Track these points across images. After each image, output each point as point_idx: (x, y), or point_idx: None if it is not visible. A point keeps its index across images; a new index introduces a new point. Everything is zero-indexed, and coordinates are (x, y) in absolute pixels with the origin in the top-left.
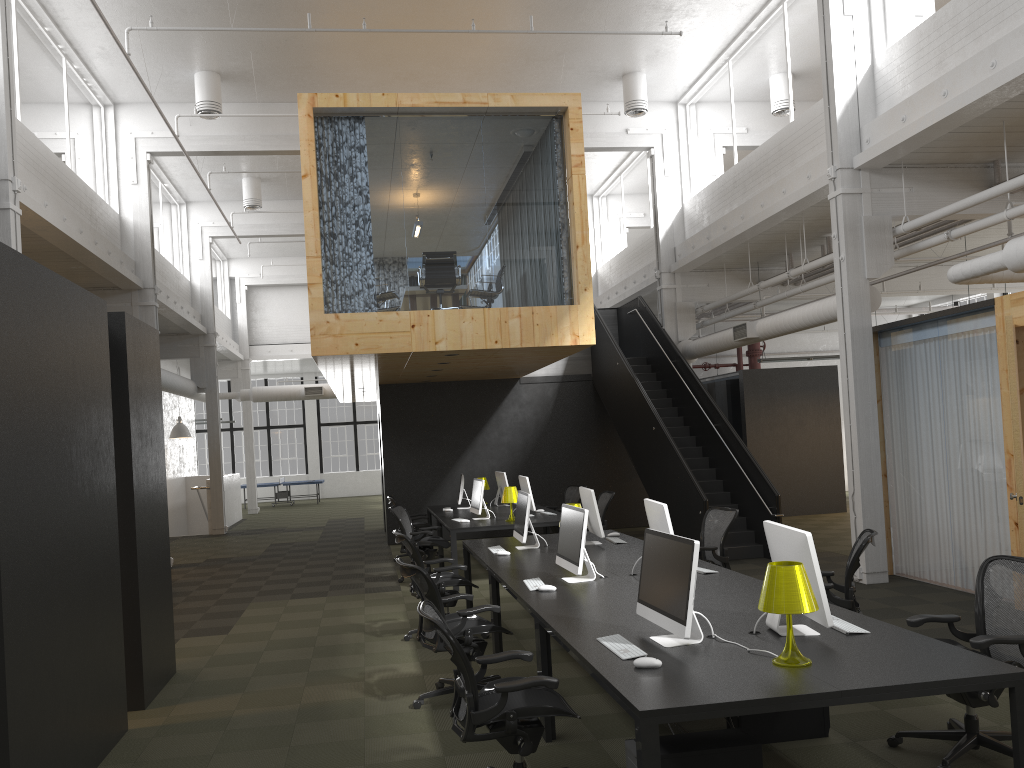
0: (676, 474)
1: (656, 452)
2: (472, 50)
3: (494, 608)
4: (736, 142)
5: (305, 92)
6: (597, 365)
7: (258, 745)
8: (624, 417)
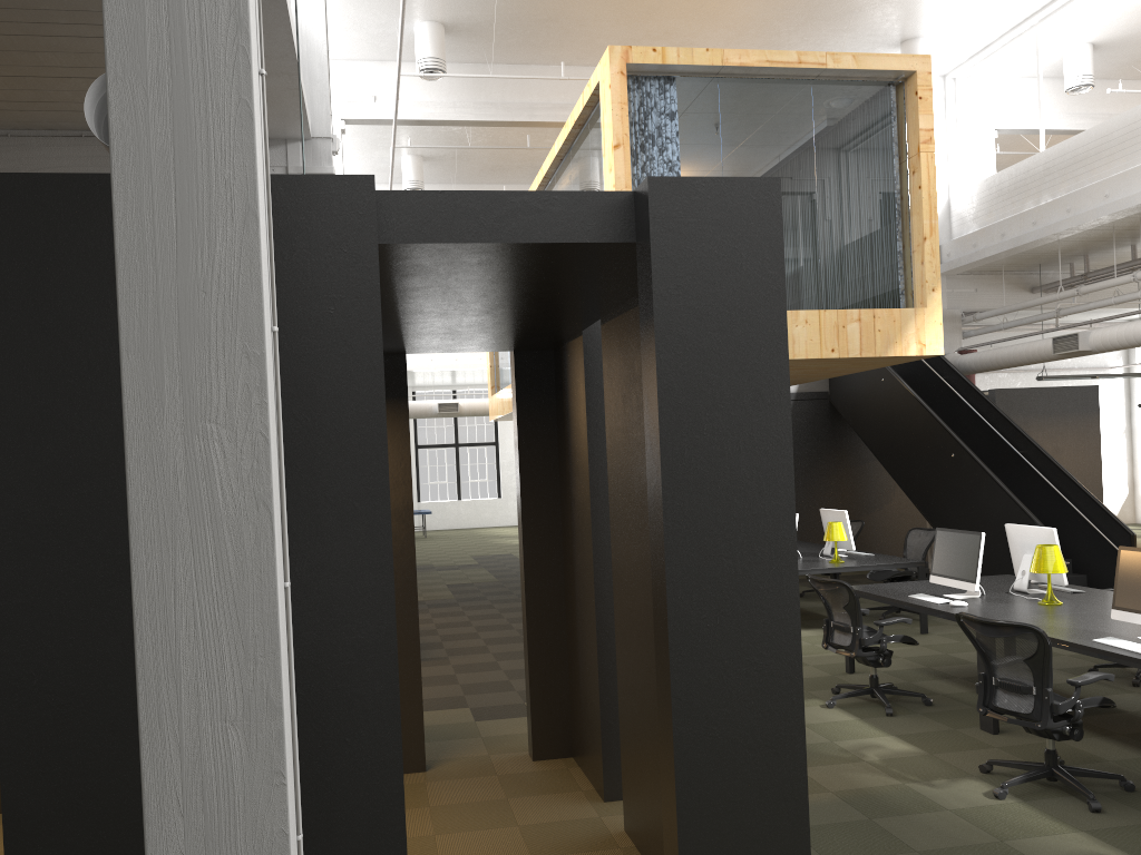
0: (996, 509)
1: (956, 483)
2: (751, 4)
3: (1109, 676)
4: (1044, 122)
5: (531, 51)
6: (840, 381)
7: (871, 850)
8: (892, 442)
